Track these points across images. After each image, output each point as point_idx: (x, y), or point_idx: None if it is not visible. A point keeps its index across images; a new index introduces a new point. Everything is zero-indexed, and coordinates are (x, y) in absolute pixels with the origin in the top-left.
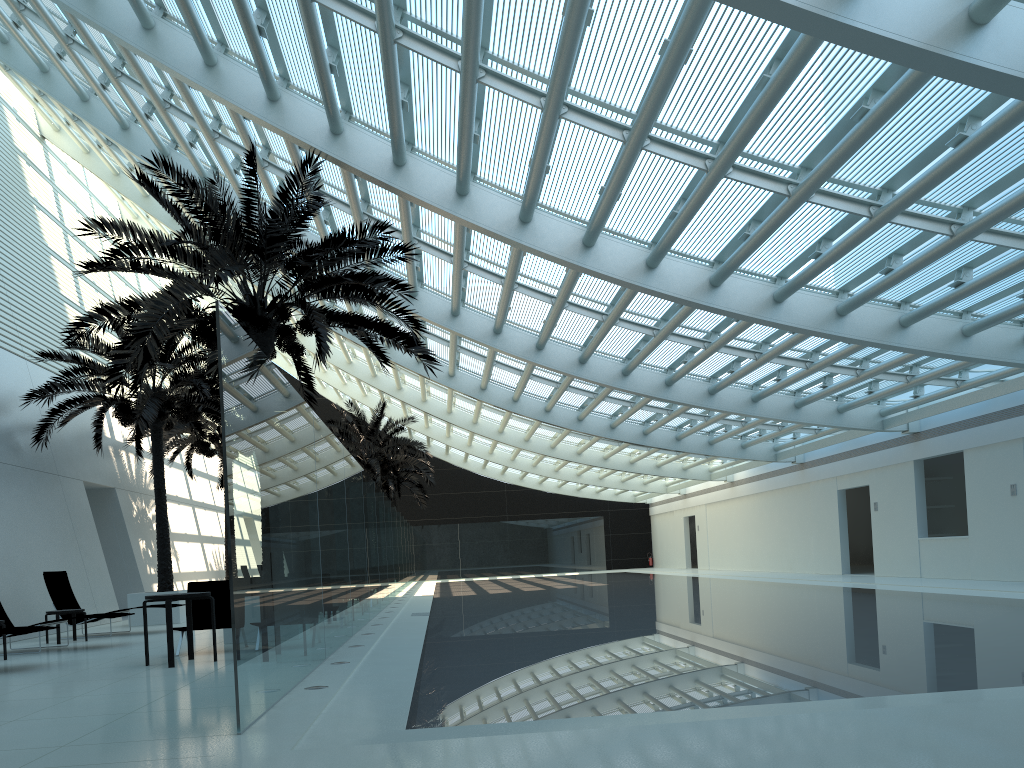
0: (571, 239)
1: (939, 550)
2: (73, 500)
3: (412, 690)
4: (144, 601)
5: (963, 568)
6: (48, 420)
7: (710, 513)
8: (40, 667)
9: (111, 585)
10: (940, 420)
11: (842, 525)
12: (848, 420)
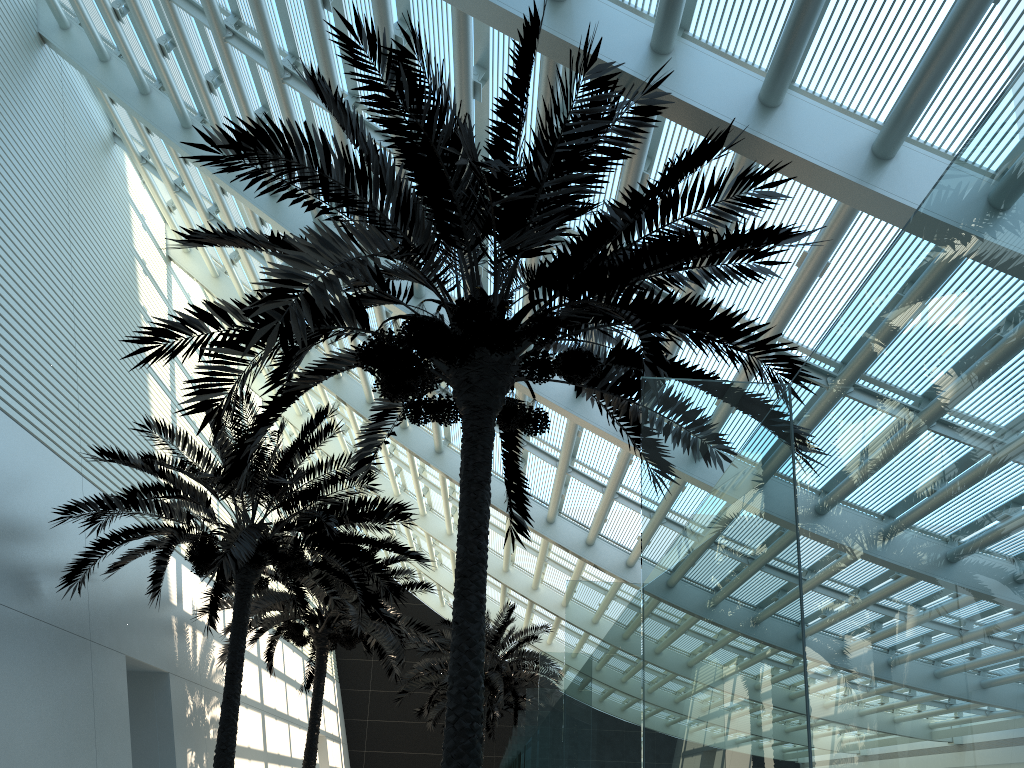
0: None
1: None
2: (104, 680)
3: None
4: None
5: None
6: (91, 554)
7: None
8: None
9: None
10: None
11: None
12: None
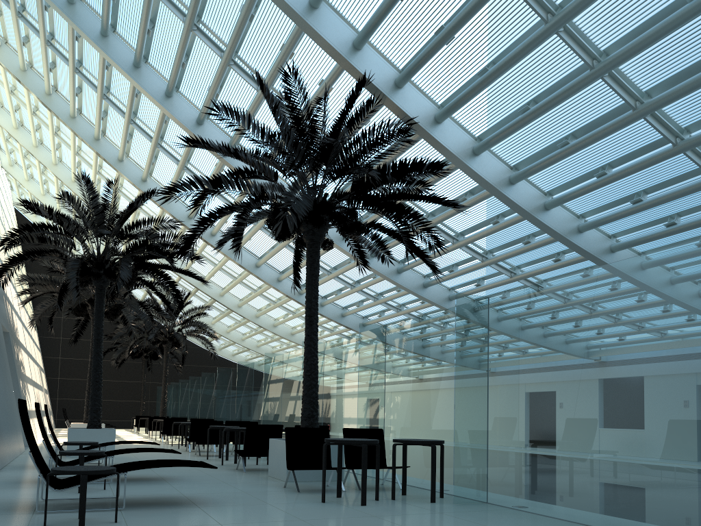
0: (538, 202)
1: None
2: (1, 339)
3: None
4: (326, 444)
5: None
6: (8, 266)
7: None
8: (199, 500)
9: (18, 418)
10: None
11: None
12: None
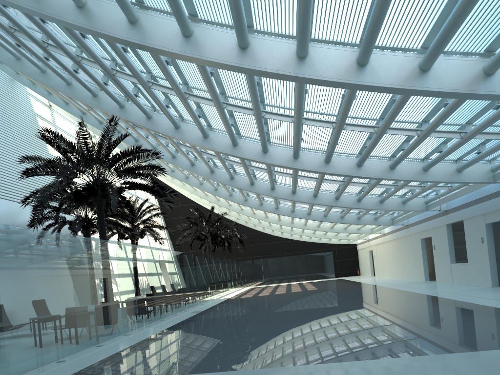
0: (227, 143)
1: (458, 270)
2: None
3: (94, 362)
4: None
5: (467, 279)
6: None
7: (377, 249)
8: None
9: None
10: (454, 204)
11: (424, 256)
12: (408, 207)
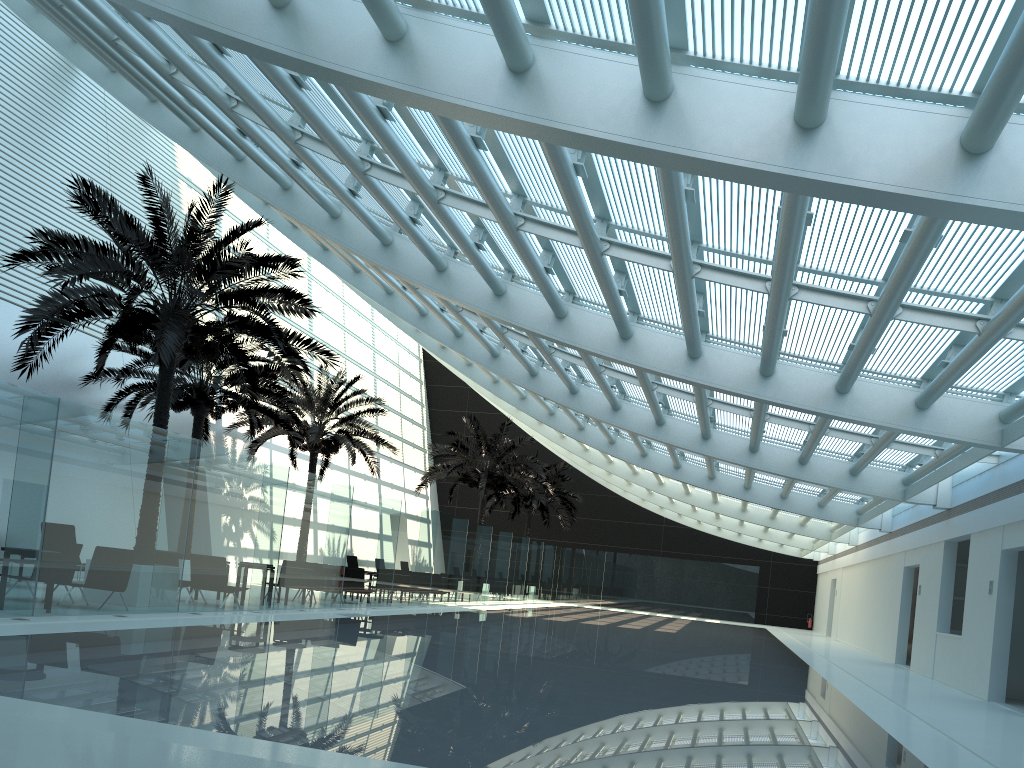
0: (425, 263)
1: (945, 649)
2: None
3: None
4: None
5: (955, 674)
6: (114, 400)
7: (844, 578)
8: None
9: None
10: (962, 497)
11: (904, 607)
12: (861, 484)
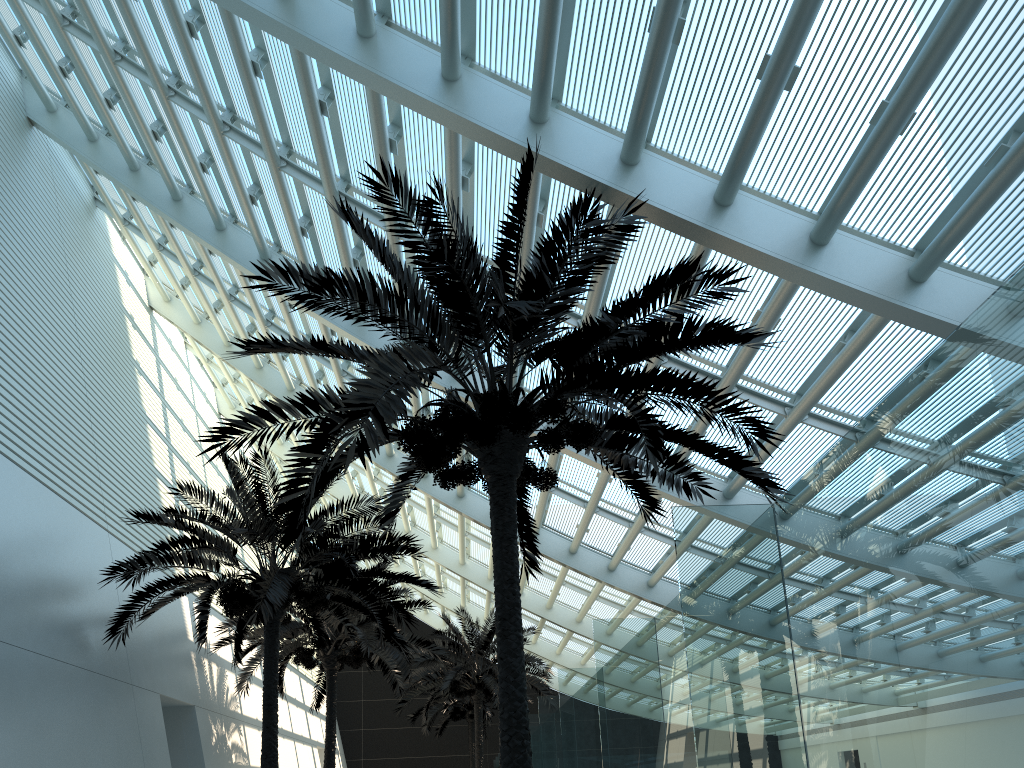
0: None
1: None
2: (146, 720)
3: None
4: None
5: None
6: (131, 607)
7: None
8: None
9: None
10: None
11: None
12: None
